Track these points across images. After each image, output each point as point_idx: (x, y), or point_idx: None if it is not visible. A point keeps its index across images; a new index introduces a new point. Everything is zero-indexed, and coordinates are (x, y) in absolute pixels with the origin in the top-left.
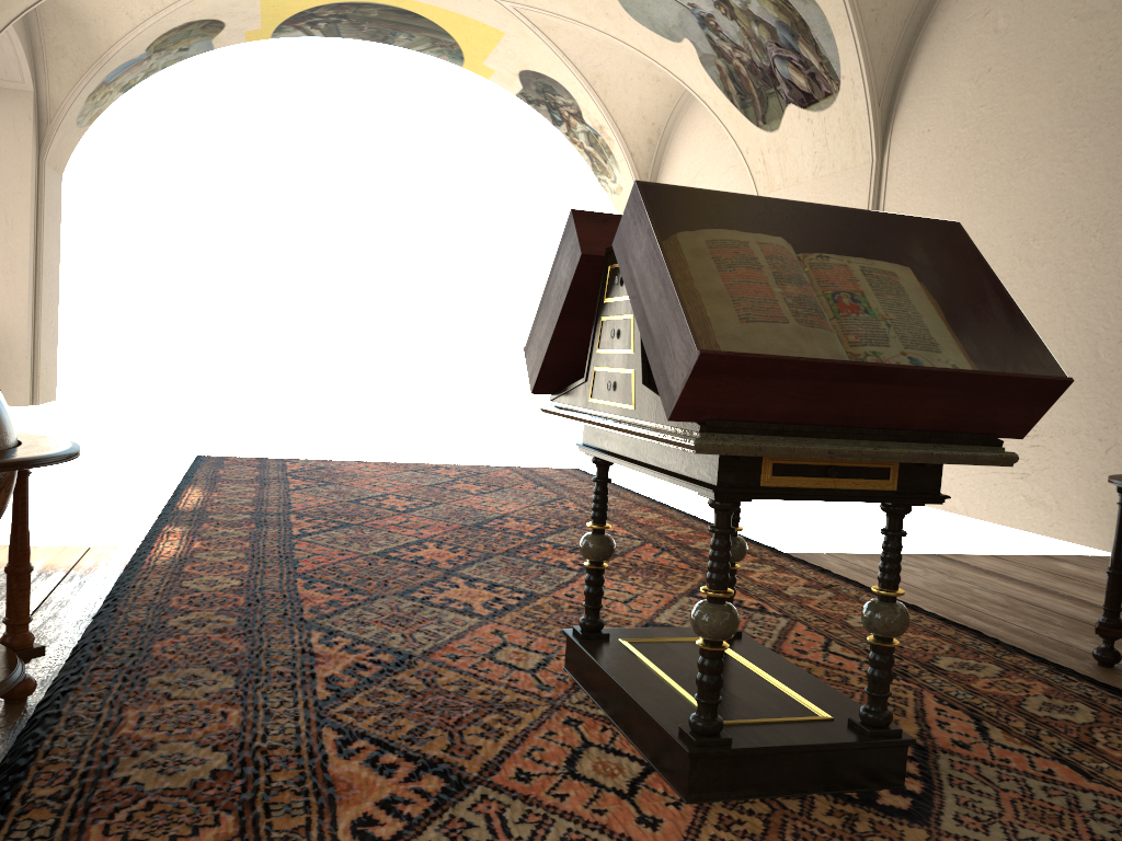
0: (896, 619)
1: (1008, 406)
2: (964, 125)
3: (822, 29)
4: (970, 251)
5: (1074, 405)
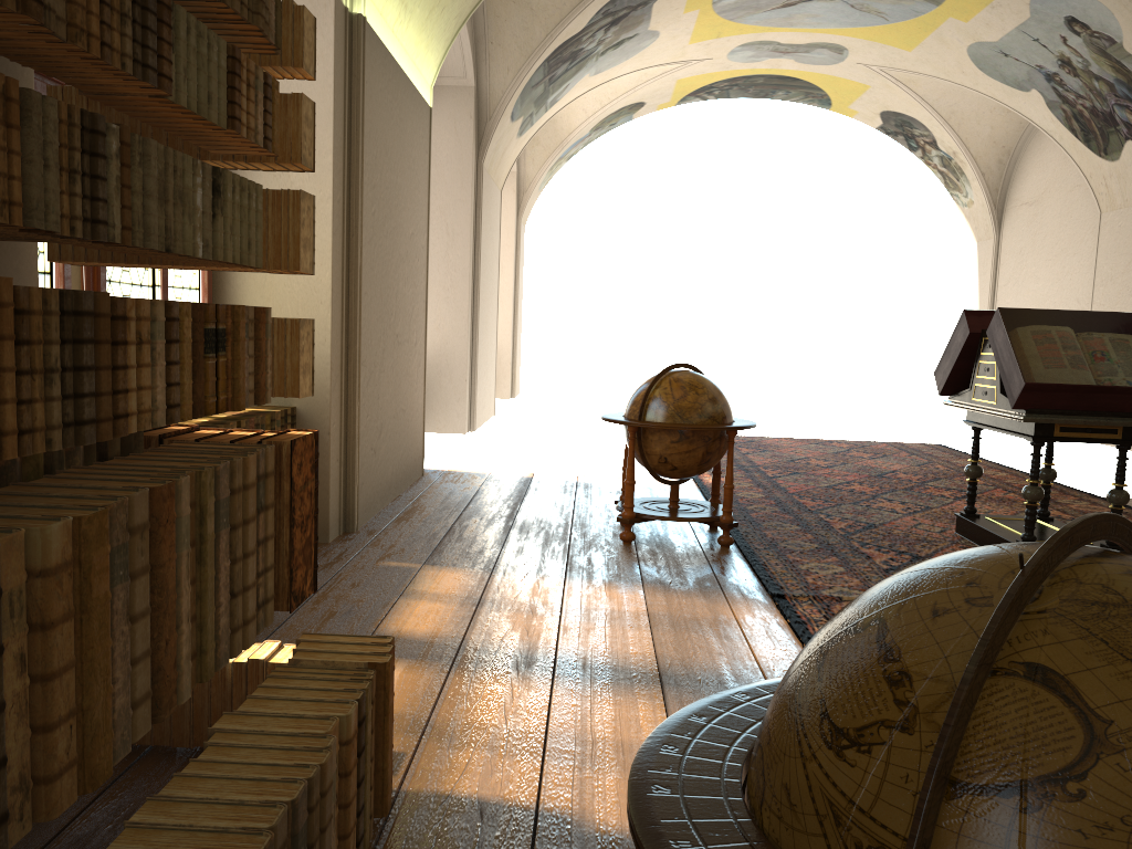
0: (1121, 496)
1: None
2: None
3: None
4: None
5: None
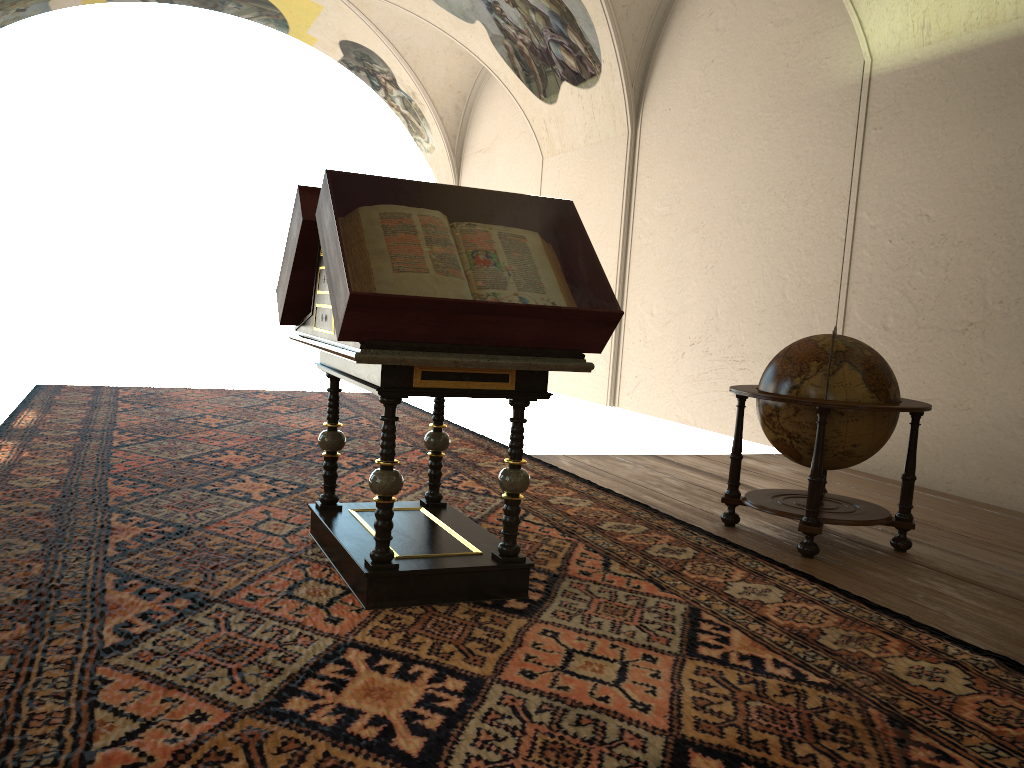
0: (518, 480)
1: (583, 331)
2: (695, 106)
3: (585, 19)
4: (574, 222)
5: (768, 336)
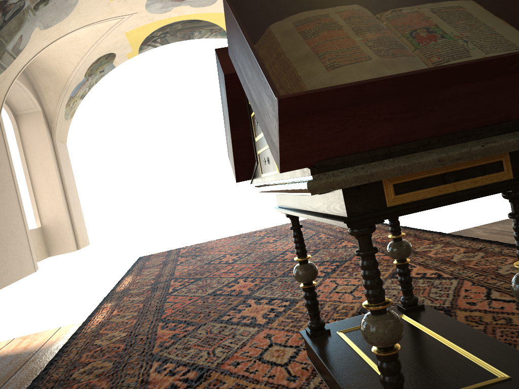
0: None
1: None
2: None
3: None
4: None
5: None
